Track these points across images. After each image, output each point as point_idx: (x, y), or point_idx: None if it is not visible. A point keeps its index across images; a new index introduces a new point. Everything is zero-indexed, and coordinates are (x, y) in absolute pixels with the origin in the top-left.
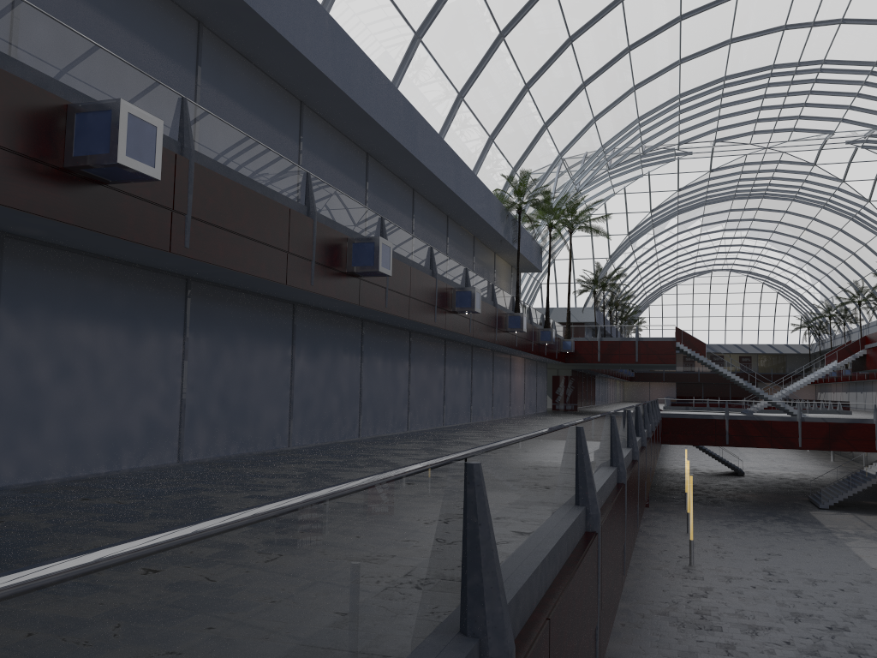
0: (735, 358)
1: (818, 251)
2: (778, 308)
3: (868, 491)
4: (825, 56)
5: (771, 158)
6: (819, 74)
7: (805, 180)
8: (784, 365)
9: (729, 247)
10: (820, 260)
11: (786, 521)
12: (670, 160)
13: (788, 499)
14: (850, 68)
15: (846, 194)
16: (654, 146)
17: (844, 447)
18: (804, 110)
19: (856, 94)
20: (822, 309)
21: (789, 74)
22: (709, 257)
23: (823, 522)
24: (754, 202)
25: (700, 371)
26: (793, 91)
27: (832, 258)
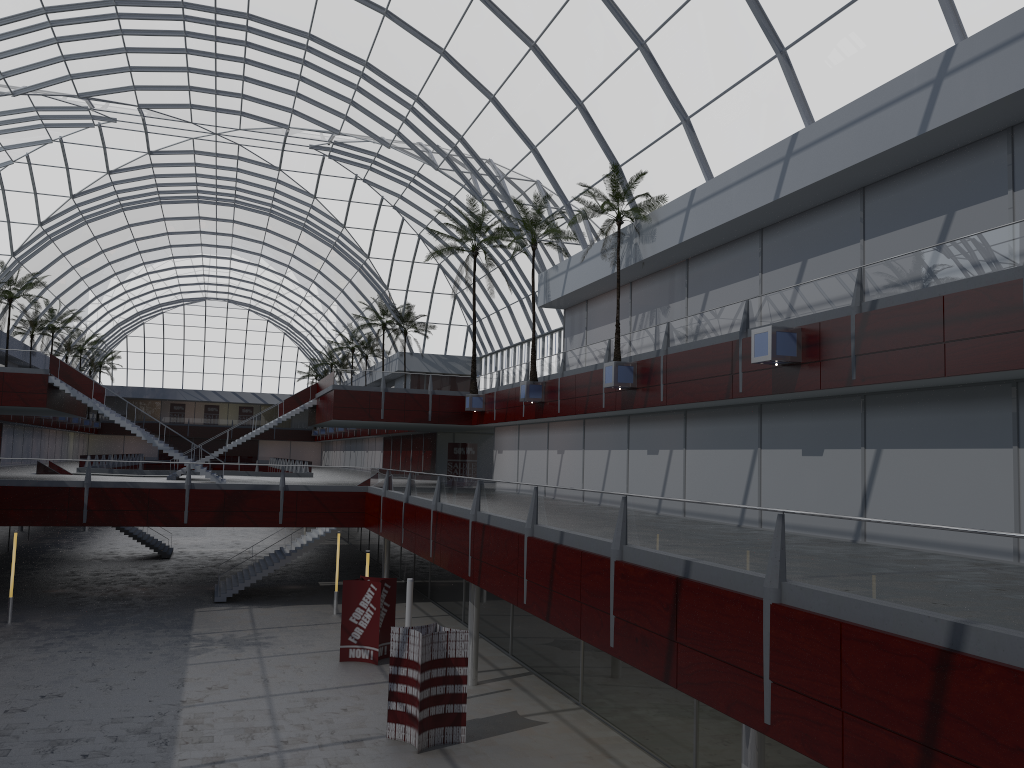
0: (235, 409)
1: (311, 285)
2: (286, 352)
3: (304, 570)
4: (248, 8)
5: (227, 151)
6: (248, 34)
7: (276, 189)
8: (290, 419)
9: (216, 269)
10: (315, 297)
11: (145, 628)
12: (88, 125)
13: (190, 590)
14: (282, 36)
15: (322, 215)
16: (32, 87)
17: (242, 522)
18: (246, 86)
19: (300, 77)
20: (326, 356)
21: (208, 23)
22: (195, 280)
23: (197, 624)
24: (227, 211)
25: (190, 423)
26: (223, 53)
27: (325, 295)
